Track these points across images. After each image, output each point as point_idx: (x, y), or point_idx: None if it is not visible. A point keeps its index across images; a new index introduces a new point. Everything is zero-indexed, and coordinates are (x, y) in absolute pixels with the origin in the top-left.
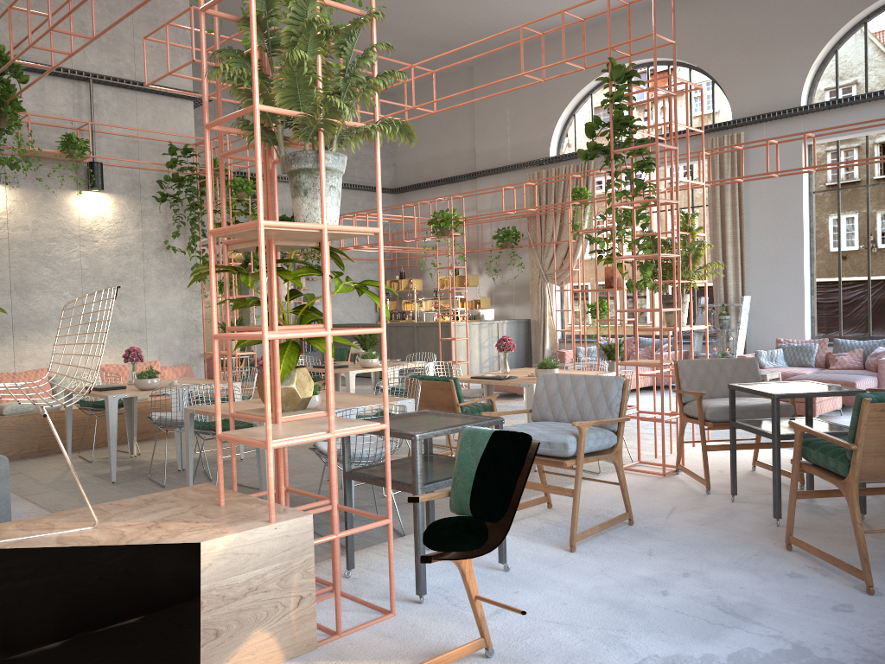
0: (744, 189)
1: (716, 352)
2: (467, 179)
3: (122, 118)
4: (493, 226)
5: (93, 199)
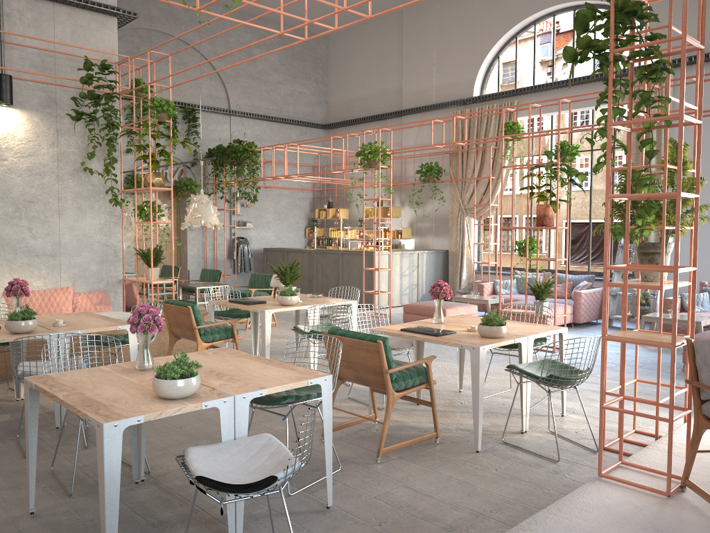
0: (670, 131)
1: (636, 292)
2: (393, 117)
3: (37, 30)
4: (417, 161)
5: (3, 114)
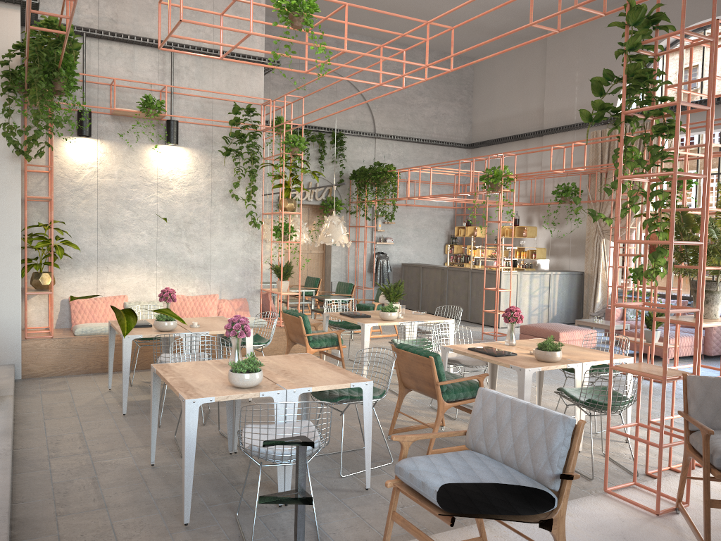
0: None
1: None
2: (534, 136)
3: (199, 82)
4: (556, 181)
5: (171, 152)
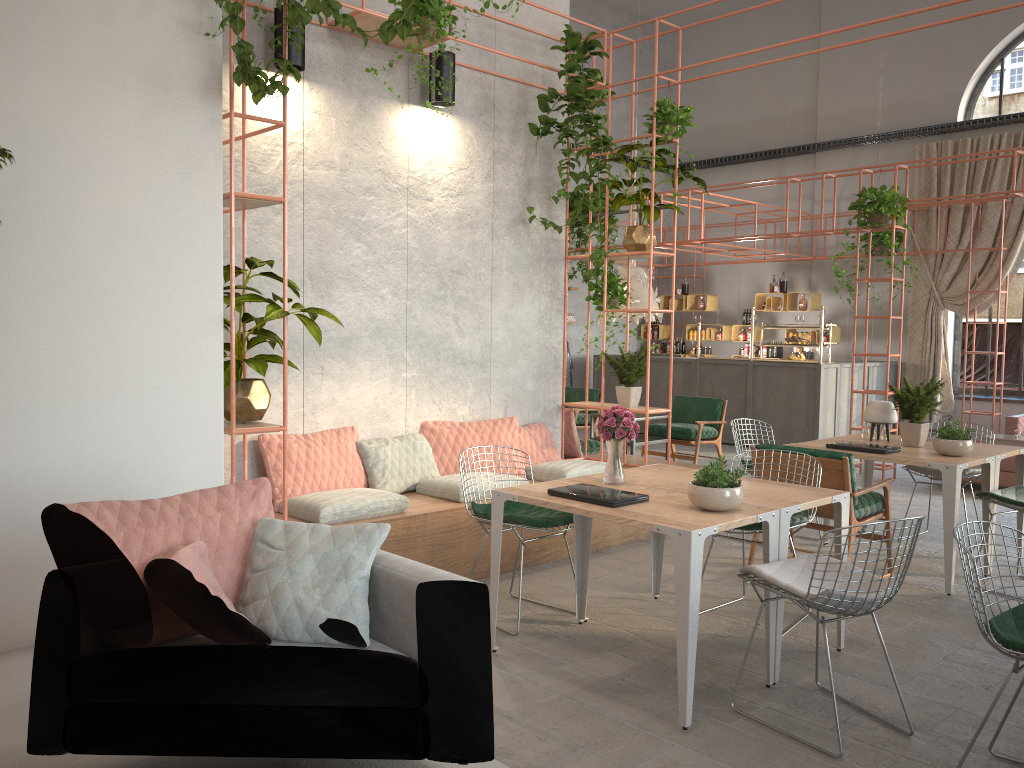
0: None
1: None
2: (800, 153)
3: None
4: (842, 223)
5: (430, 122)
